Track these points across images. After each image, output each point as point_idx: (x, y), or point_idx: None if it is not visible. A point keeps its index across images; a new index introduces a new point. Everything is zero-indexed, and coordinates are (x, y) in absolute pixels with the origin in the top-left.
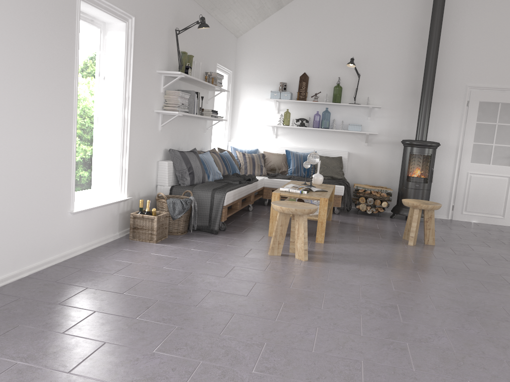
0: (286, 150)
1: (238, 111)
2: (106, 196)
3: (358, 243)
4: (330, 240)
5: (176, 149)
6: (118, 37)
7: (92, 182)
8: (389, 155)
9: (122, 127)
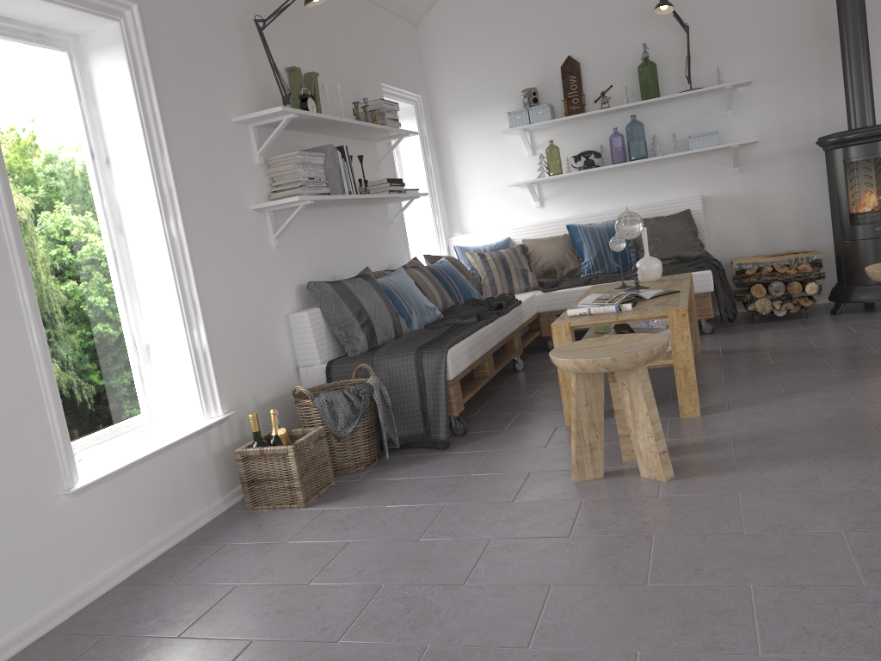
0: (568, 225)
1: (453, 173)
2: (179, 421)
3: (785, 396)
4: (716, 405)
5: (327, 279)
6: (112, 59)
7: (140, 398)
8: (795, 181)
9: (171, 260)
